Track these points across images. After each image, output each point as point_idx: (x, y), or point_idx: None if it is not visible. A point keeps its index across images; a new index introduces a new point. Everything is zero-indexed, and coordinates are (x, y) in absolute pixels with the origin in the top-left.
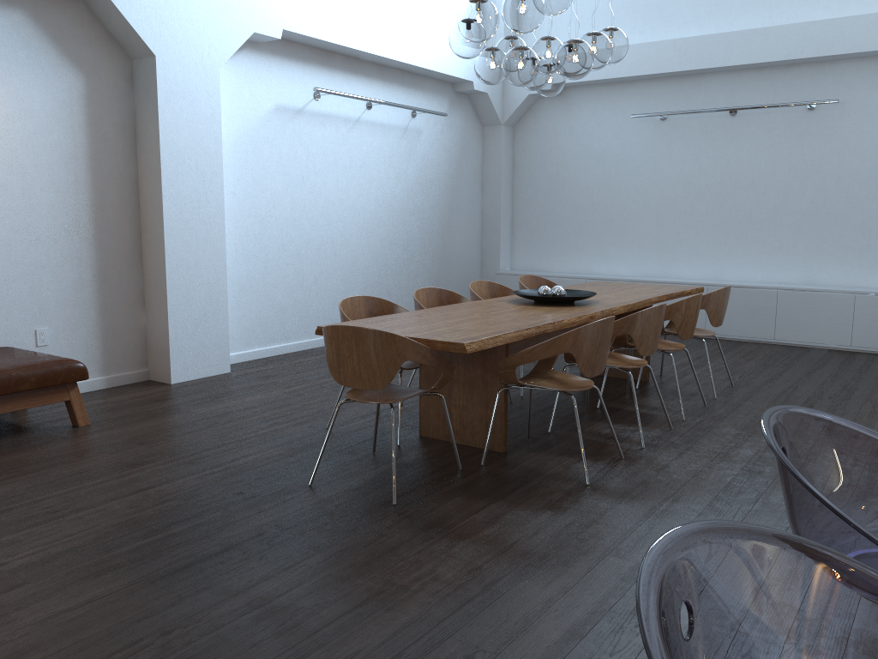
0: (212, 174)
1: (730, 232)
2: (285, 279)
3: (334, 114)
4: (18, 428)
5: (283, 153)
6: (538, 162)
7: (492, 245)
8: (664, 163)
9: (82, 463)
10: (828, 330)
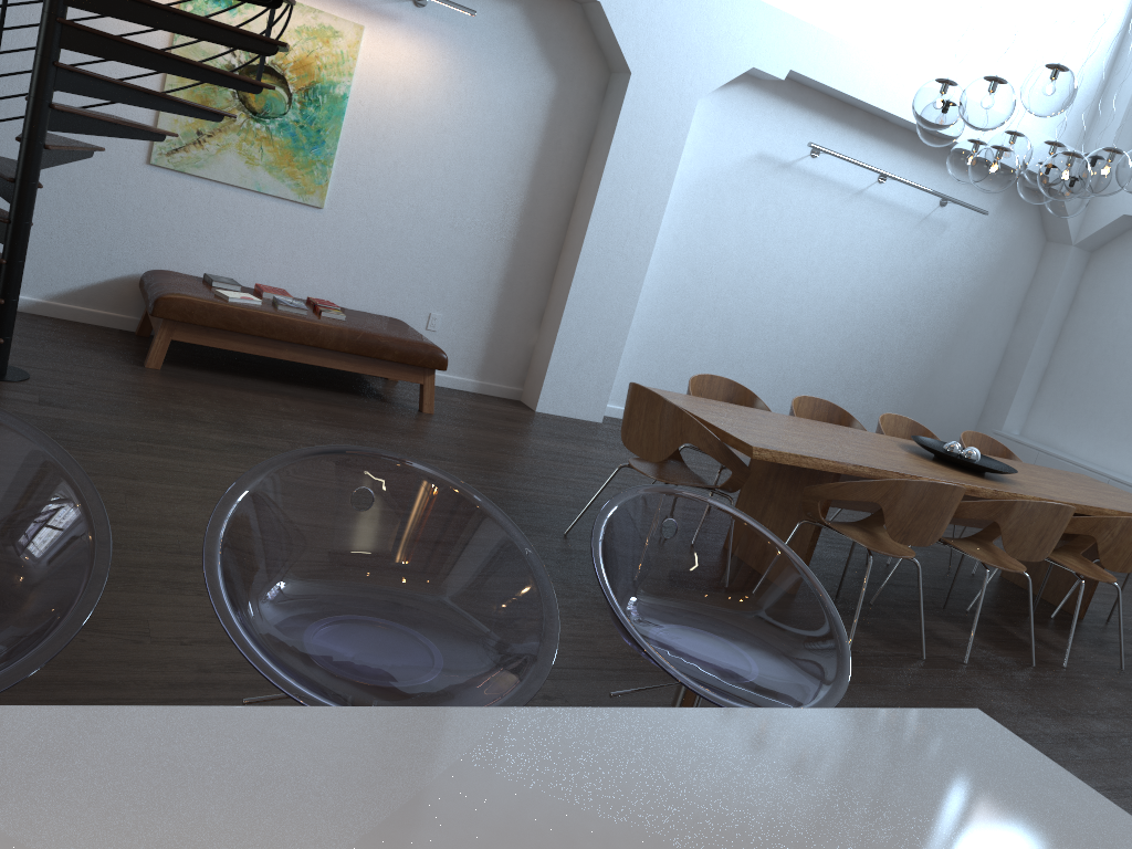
0: (651, 210)
1: None
2: (704, 347)
3: (831, 178)
4: (375, 394)
5: (749, 207)
6: (1108, 307)
7: (1003, 396)
8: None
9: (397, 439)
10: None
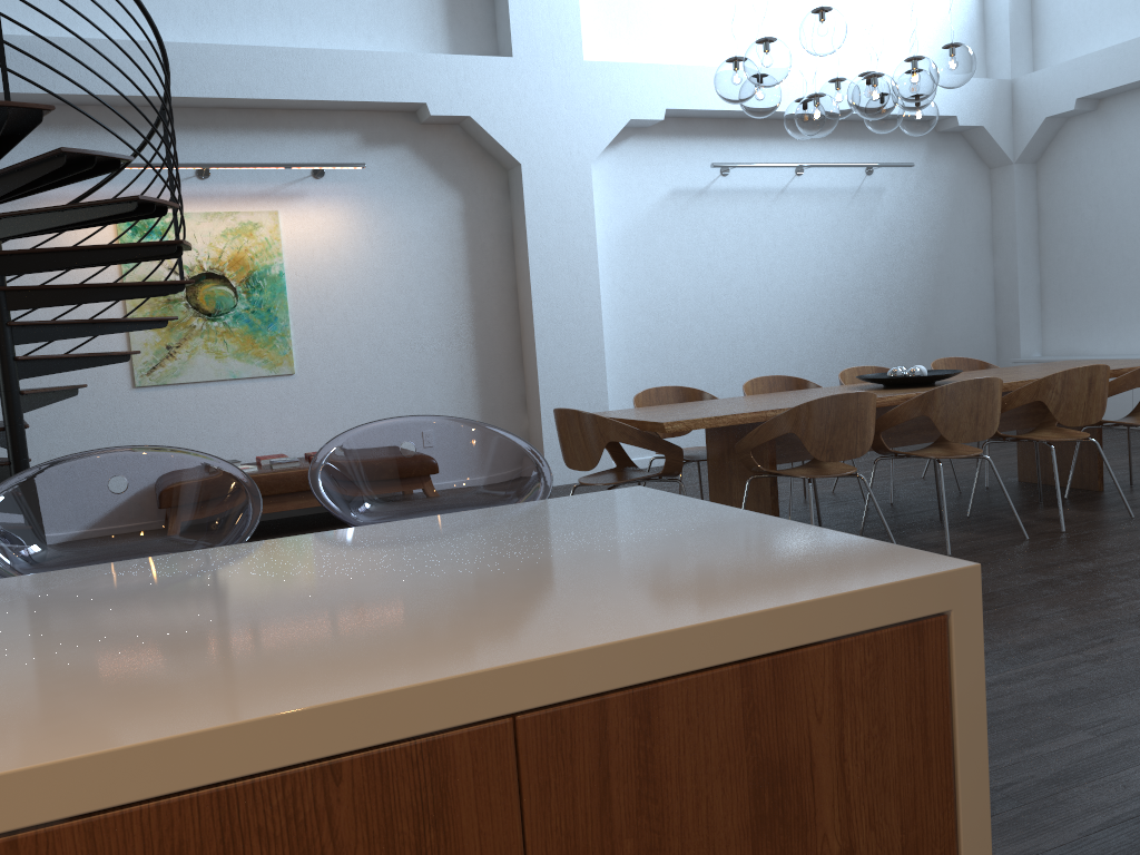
0: (585, 272)
1: None
2: (690, 378)
3: (750, 188)
4: None
5: (682, 240)
6: (1071, 206)
7: (1009, 325)
8: None
9: None
10: None
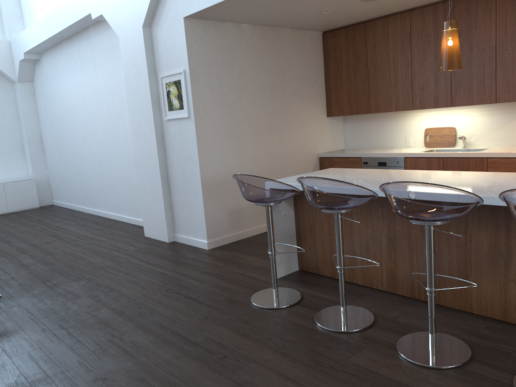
0: None
1: None
2: None
3: None
4: None
5: None
6: None
7: None
8: None
9: None
10: None
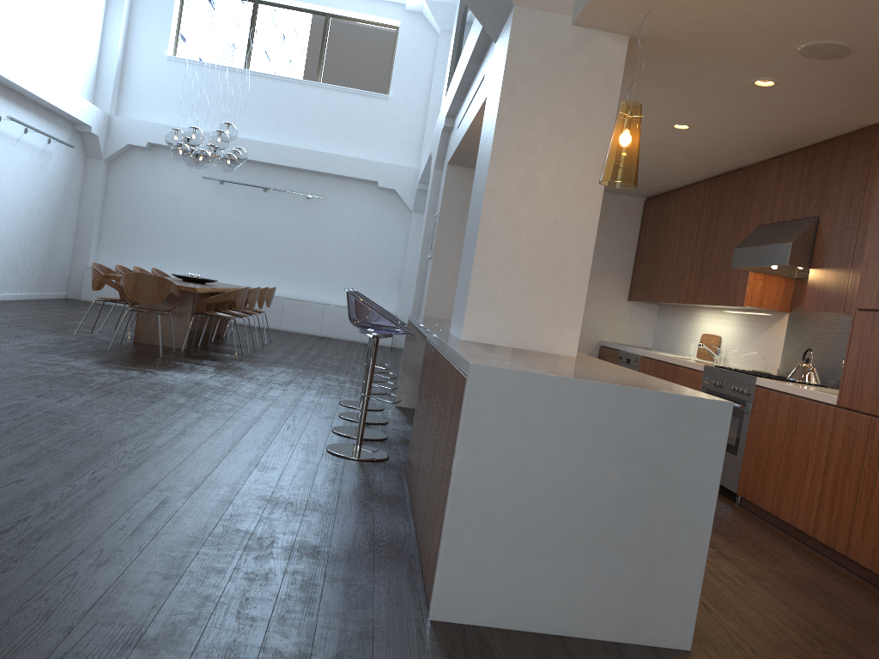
0: None
1: (257, 261)
2: None
3: (6, 133)
4: None
5: None
6: (127, 192)
7: (84, 246)
8: (219, 211)
9: None
10: (309, 324)
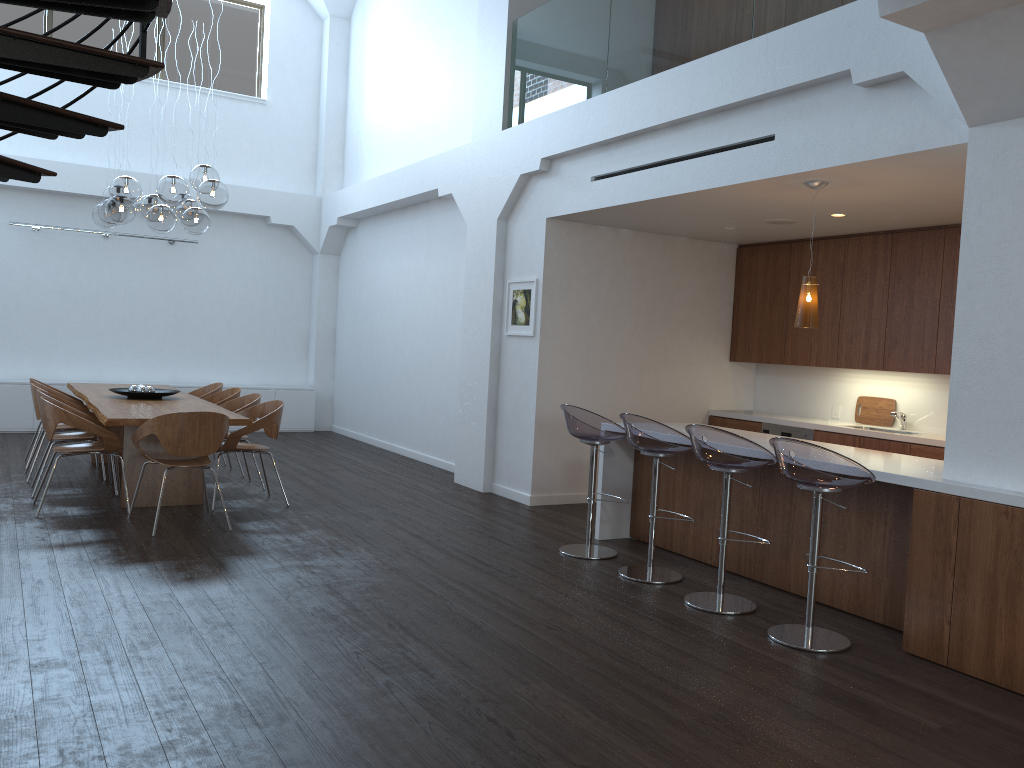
0: None
1: (106, 338)
2: None
3: None
4: None
5: None
6: None
7: None
8: (38, 271)
9: None
10: None
